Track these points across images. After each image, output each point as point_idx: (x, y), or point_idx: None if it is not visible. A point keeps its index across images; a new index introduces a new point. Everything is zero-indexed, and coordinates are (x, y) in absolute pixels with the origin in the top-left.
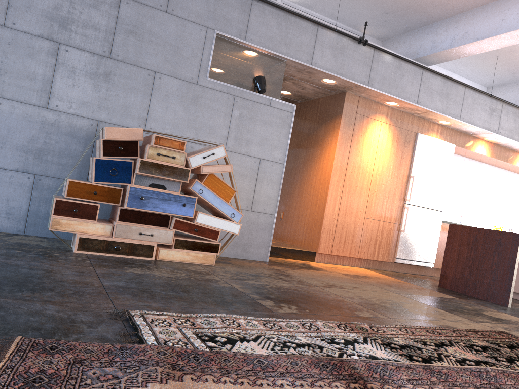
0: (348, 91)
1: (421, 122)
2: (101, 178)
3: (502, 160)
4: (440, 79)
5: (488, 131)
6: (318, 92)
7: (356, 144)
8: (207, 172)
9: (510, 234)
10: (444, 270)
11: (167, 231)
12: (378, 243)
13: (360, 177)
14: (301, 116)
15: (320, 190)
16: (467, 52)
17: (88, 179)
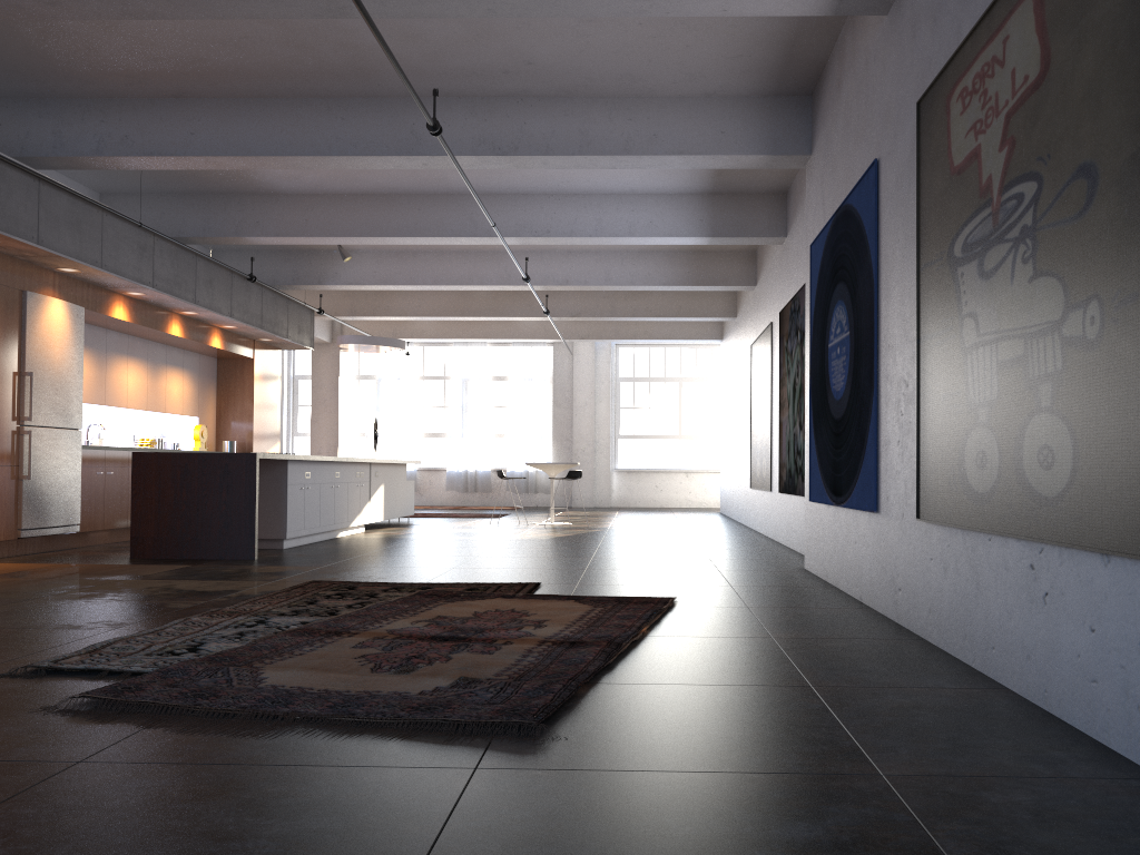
0: None
1: (28, 269)
2: None
3: (150, 327)
4: (66, 198)
5: (141, 285)
6: None
7: None
8: None
9: (242, 455)
10: (137, 530)
11: None
12: None
13: None
14: None
15: None
16: (125, 165)
17: None
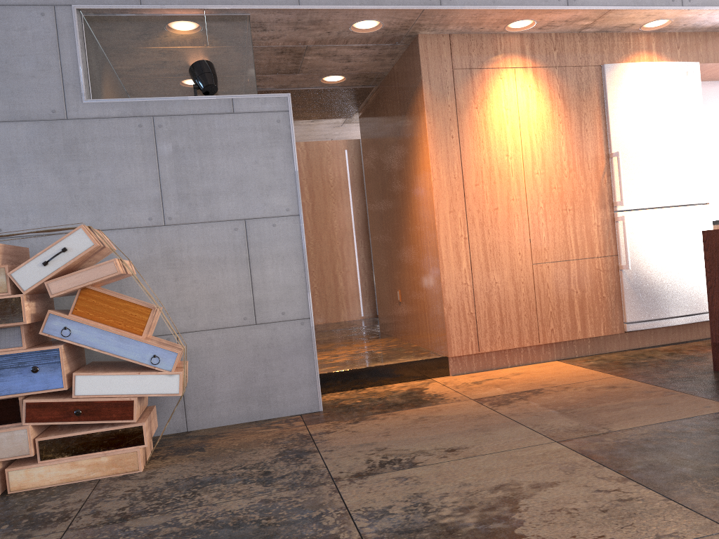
0: (421, 31)
1: (607, 40)
2: None
3: None
4: None
5: None
6: (377, 56)
7: (471, 129)
8: (63, 291)
9: None
10: (716, 335)
11: (12, 432)
12: (579, 304)
13: (499, 189)
14: (383, 110)
15: (428, 237)
16: None
17: None
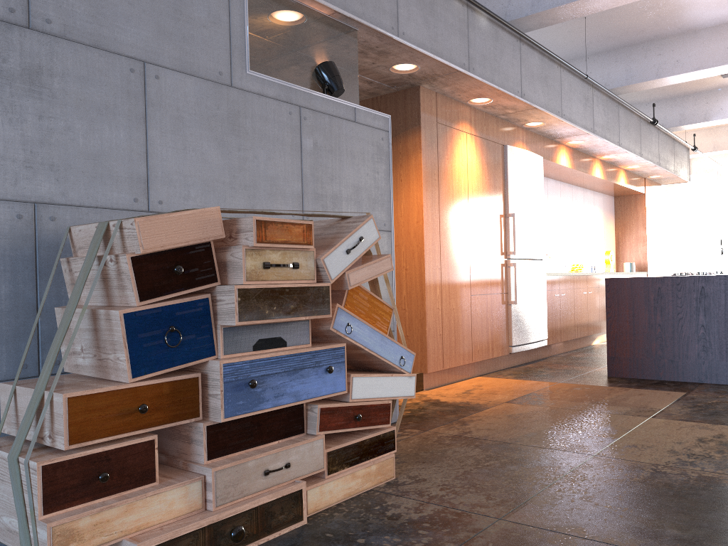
0: (425, 84)
1: (506, 127)
2: (147, 363)
3: (582, 171)
4: (537, 56)
5: (586, 131)
6: (361, 91)
7: (444, 176)
8: (357, 284)
9: (719, 278)
10: (612, 351)
11: (312, 444)
12: (490, 330)
13: (457, 230)
14: None
15: (404, 265)
16: (592, 8)
17: (41, 364)
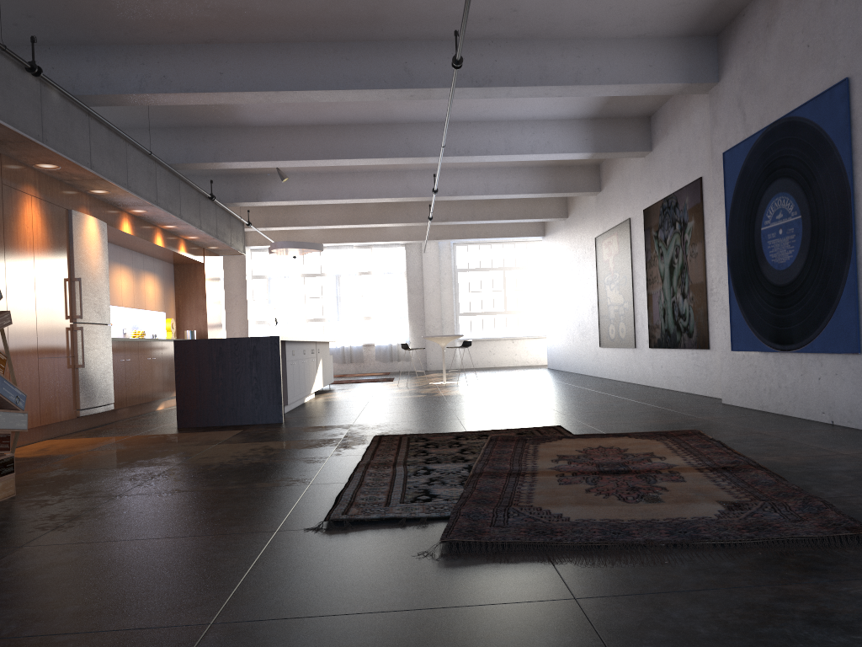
0: None
1: (71, 192)
2: None
3: (144, 238)
4: (105, 130)
5: (151, 203)
6: None
7: (11, 237)
8: None
9: (266, 338)
10: (182, 404)
11: None
12: (58, 393)
13: (23, 292)
14: None
15: None
16: (159, 101)
17: None
